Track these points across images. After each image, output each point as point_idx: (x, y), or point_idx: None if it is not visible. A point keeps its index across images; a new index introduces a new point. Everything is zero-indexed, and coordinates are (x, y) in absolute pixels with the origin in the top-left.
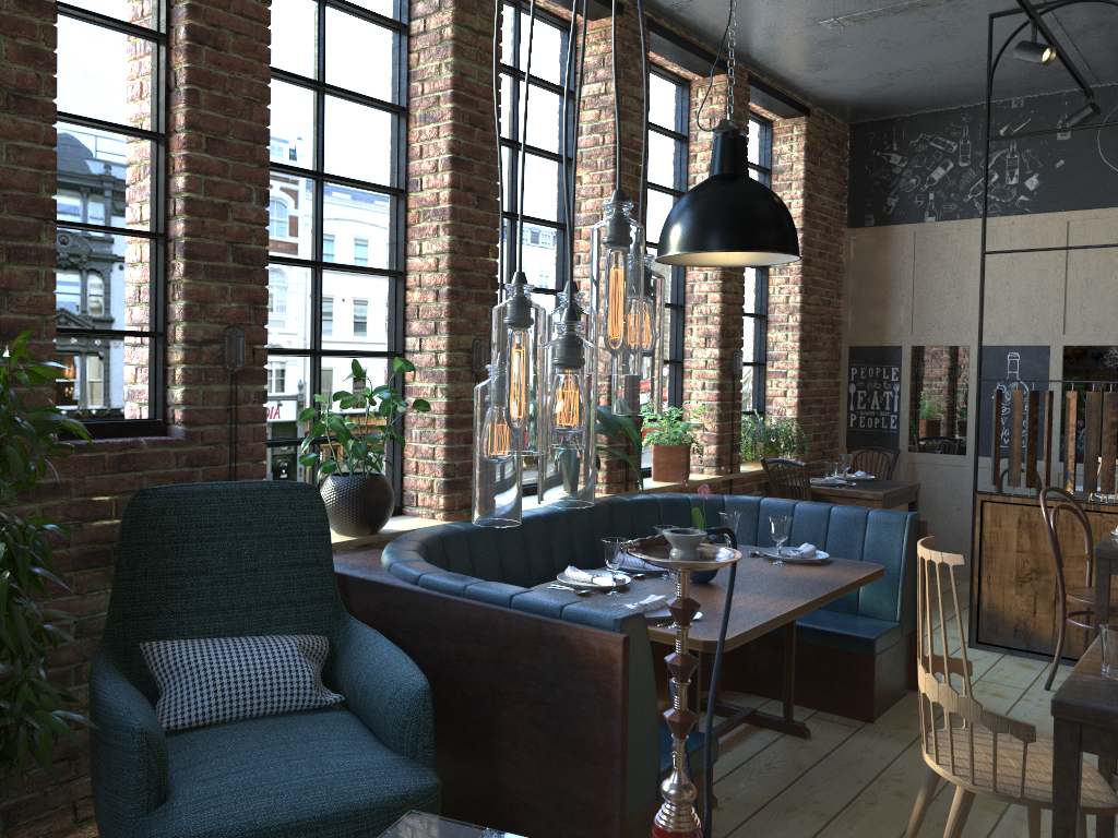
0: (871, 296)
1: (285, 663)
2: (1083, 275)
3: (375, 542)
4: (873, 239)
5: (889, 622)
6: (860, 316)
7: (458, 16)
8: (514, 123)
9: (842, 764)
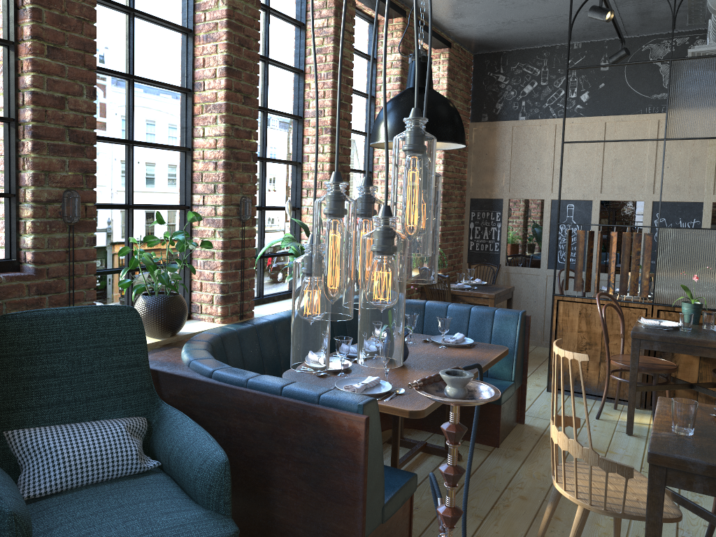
0: (485, 166)
1: (117, 442)
2: (613, 156)
3: (174, 342)
4: (487, 130)
5: (507, 381)
6: (478, 179)
7: None
8: (266, 45)
9: (484, 478)
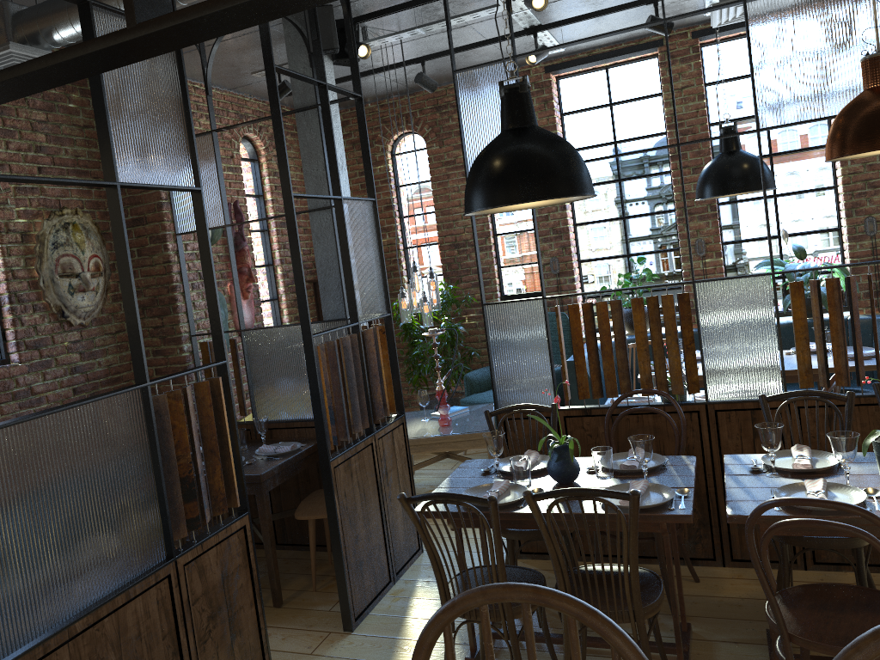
0: None
1: None
2: None
3: None
4: None
5: None
6: None
7: (664, 88)
8: None
9: None
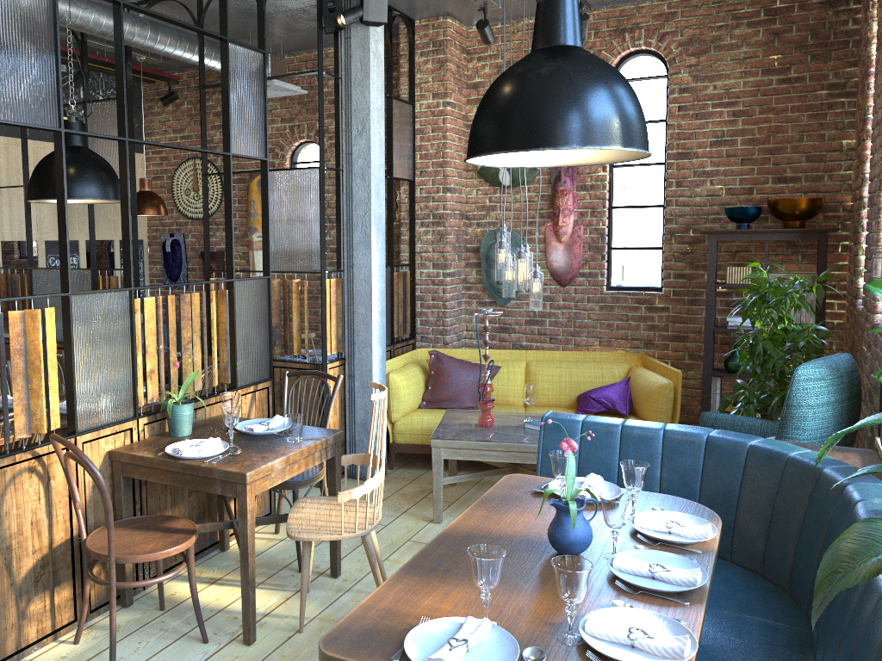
0: None
1: None
2: None
3: None
4: None
5: None
6: None
7: None
8: None
9: None
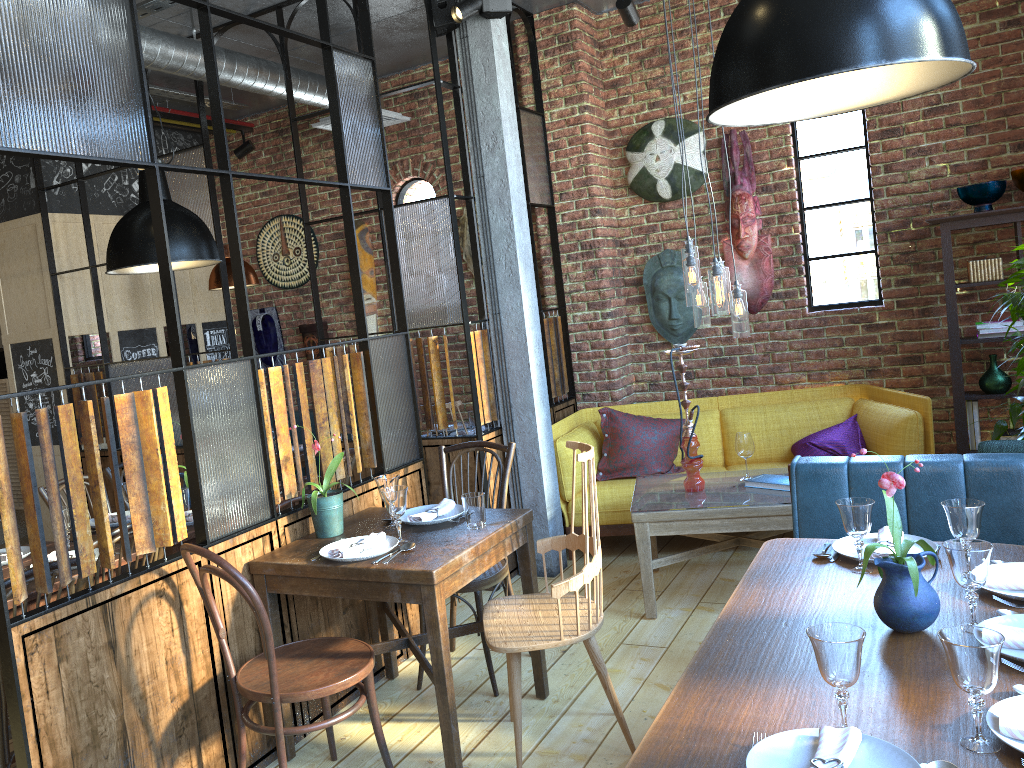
0: None
1: None
2: None
3: None
4: None
5: None
6: None
7: None
8: None
9: None
